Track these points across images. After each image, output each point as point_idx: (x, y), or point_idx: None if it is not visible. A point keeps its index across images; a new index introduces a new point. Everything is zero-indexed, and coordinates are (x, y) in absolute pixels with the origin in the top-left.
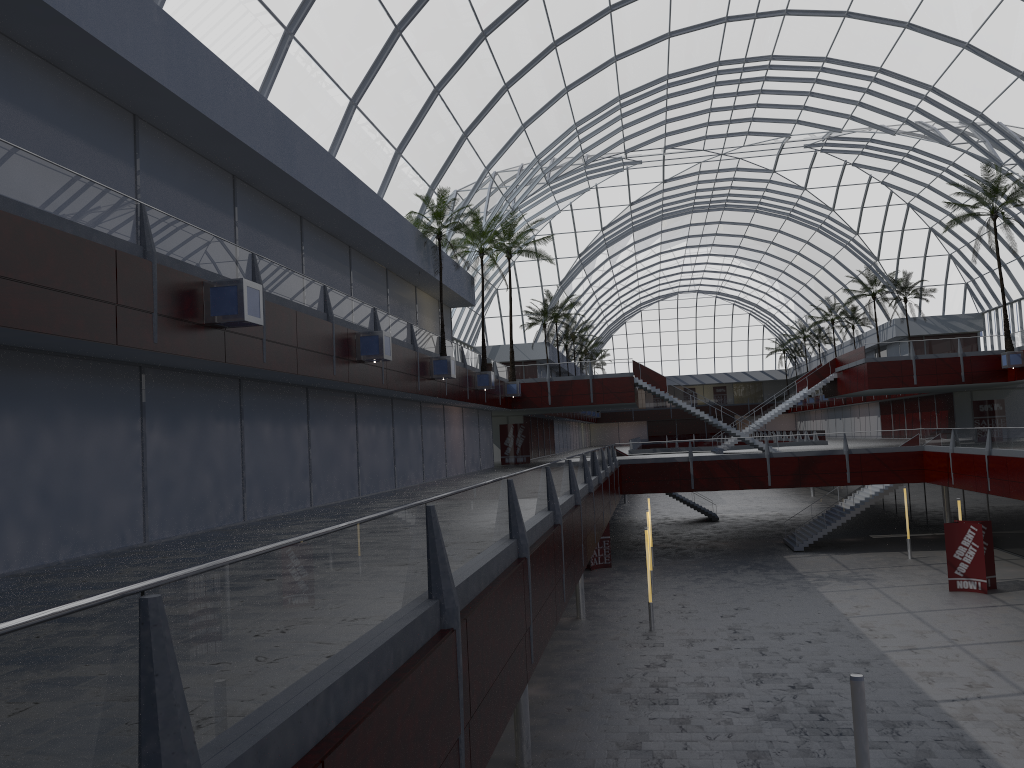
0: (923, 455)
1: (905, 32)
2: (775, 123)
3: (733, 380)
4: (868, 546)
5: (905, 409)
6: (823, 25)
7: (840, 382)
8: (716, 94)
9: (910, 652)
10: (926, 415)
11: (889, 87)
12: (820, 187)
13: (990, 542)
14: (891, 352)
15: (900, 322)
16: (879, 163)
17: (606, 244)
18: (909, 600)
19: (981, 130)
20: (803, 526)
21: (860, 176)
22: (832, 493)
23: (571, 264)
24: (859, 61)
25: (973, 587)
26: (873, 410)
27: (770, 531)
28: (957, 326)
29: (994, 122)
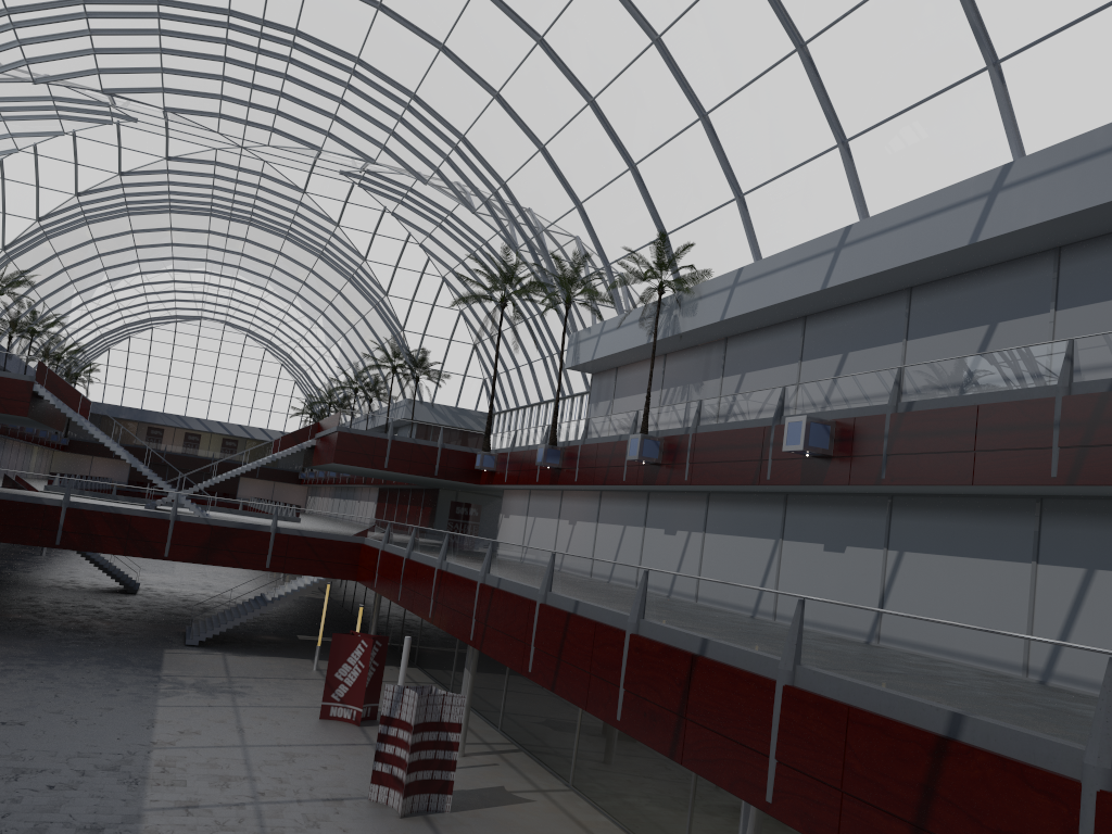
0: (361, 548)
1: (440, 56)
2: (304, 127)
3: (247, 435)
4: (283, 648)
5: (398, 499)
6: (354, 11)
7: (316, 451)
8: (230, 57)
9: (182, 812)
10: (414, 509)
11: (422, 122)
12: (355, 229)
13: (382, 662)
14: (369, 426)
15: (412, 404)
16: (419, 221)
17: (87, 218)
18: (260, 728)
19: (503, 203)
20: (205, 614)
21: (399, 230)
22: (261, 578)
23: (25, 227)
24: (393, 76)
25: (348, 716)
26: (373, 496)
27: (186, 615)
28: (467, 422)
29: (515, 197)
